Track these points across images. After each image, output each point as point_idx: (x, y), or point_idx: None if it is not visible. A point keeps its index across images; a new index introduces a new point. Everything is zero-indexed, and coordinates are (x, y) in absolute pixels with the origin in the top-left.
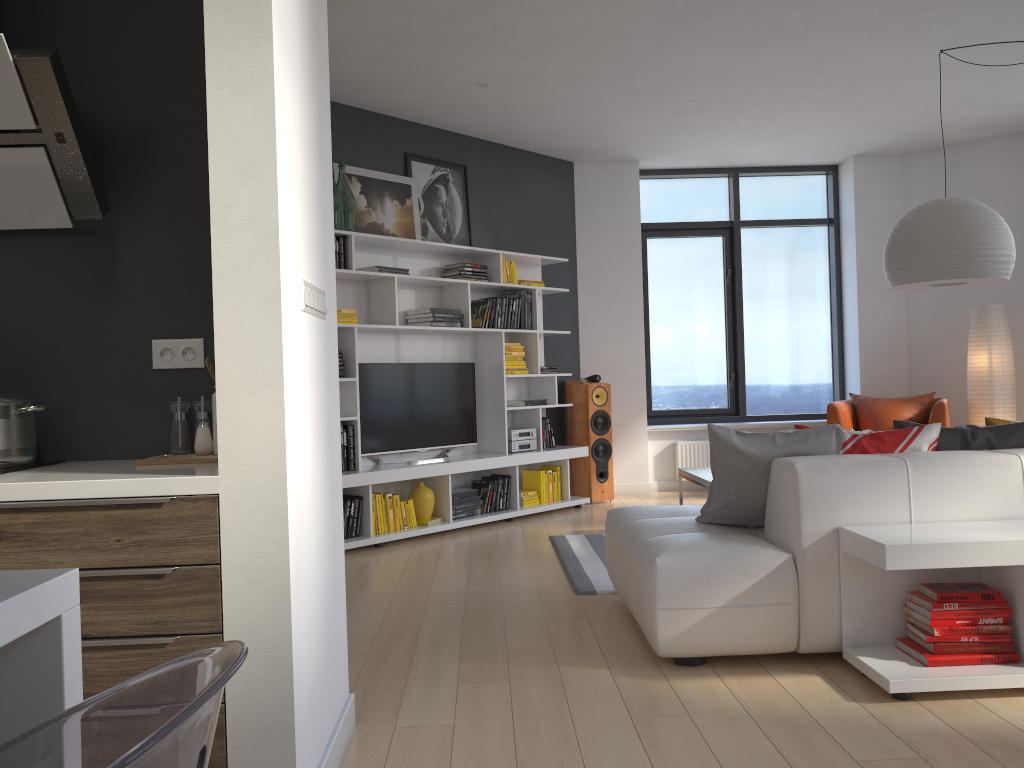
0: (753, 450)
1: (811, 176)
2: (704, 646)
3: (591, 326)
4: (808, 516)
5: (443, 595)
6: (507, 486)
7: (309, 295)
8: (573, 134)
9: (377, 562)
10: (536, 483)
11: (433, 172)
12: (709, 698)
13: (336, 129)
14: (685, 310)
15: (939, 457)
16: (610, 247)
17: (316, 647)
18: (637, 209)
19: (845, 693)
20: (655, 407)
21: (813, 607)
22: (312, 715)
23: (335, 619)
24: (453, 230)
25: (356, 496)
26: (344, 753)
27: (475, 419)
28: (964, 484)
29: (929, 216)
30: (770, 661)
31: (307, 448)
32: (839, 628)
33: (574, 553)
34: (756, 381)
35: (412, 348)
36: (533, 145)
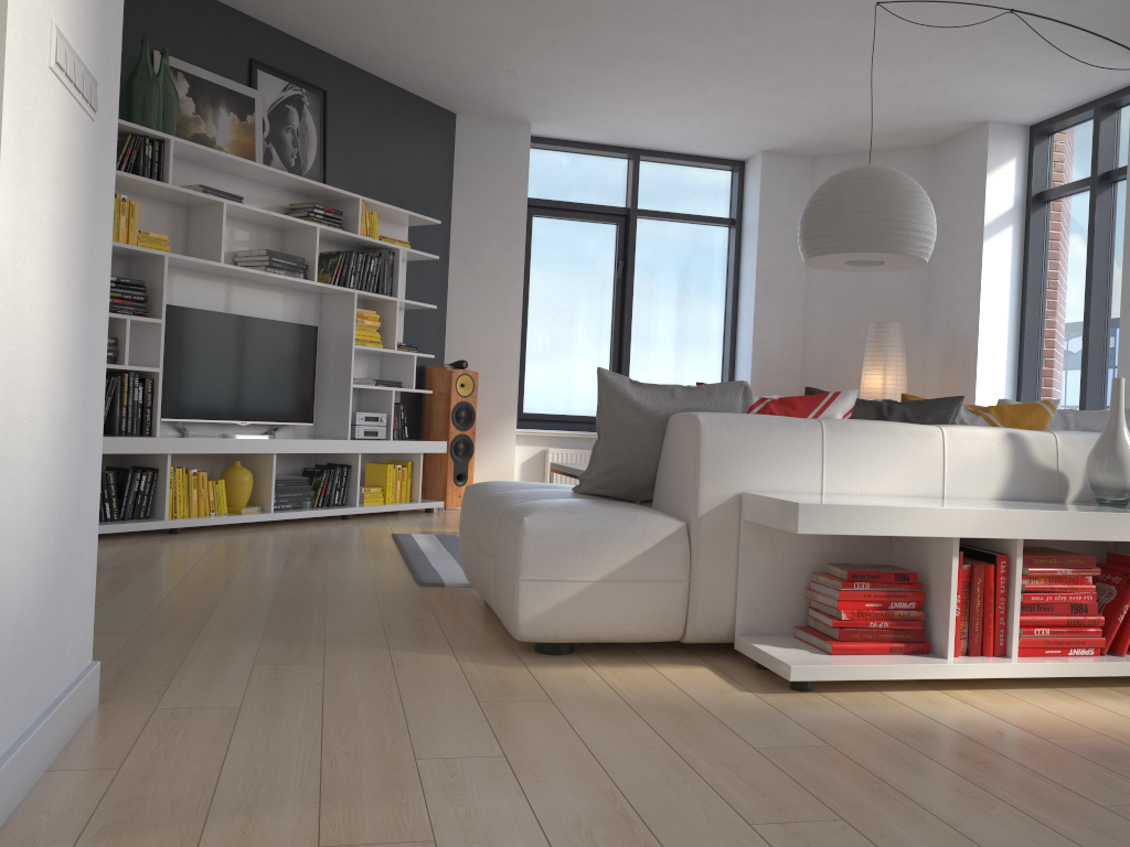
0: (648, 403)
1: (716, 170)
2: (574, 629)
3: (461, 307)
4: (708, 478)
5: (250, 580)
6: (346, 478)
7: (65, 55)
8: (459, 73)
9: (169, 547)
10: (382, 479)
11: (285, 89)
12: (577, 685)
13: (162, 9)
14: (569, 303)
15: (857, 422)
16: (491, 218)
17: (34, 566)
18: (525, 178)
19: (737, 684)
20: (527, 409)
21: (705, 587)
22: (16, 660)
23: (76, 547)
24: (304, 164)
25: (150, 468)
26: (73, 735)
27: (313, 395)
28: (882, 454)
29: (852, 181)
30: (650, 653)
31: (42, 272)
32: (733, 613)
33: (421, 549)
34: None
35: (240, 299)
36: (410, 82)
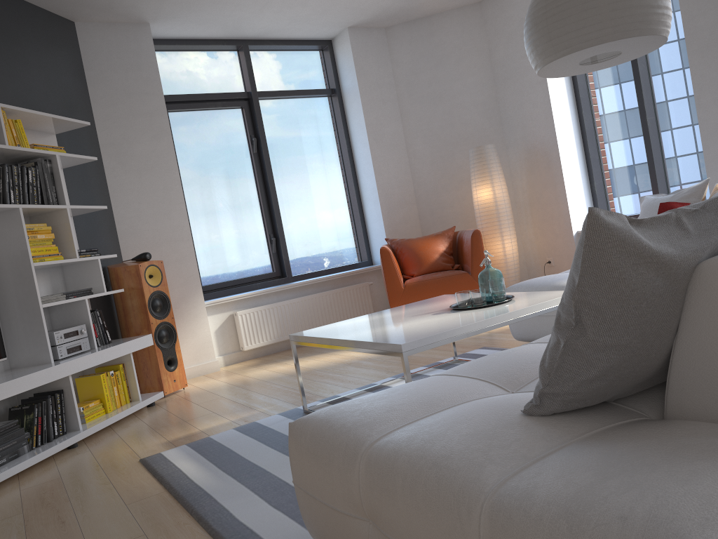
0: (670, 250)
1: (310, 51)
2: None
3: (126, 203)
4: None
5: None
6: (61, 404)
7: None
8: None
9: None
10: (97, 390)
11: None
12: None
13: None
14: (218, 182)
15: None
16: (133, 116)
17: None
18: (156, 75)
19: None
20: (205, 282)
21: None
22: None
23: None
24: None
25: None
26: None
27: None
28: None
29: None
30: None
31: None
32: None
33: (196, 483)
34: (294, 243)
35: None
36: None
